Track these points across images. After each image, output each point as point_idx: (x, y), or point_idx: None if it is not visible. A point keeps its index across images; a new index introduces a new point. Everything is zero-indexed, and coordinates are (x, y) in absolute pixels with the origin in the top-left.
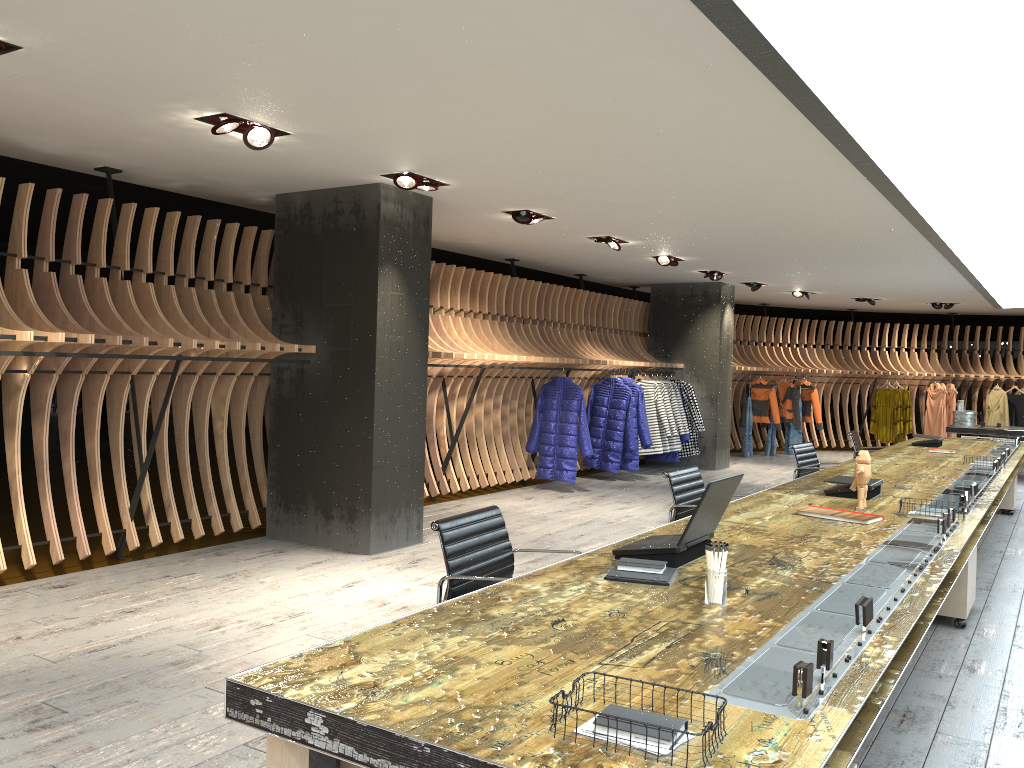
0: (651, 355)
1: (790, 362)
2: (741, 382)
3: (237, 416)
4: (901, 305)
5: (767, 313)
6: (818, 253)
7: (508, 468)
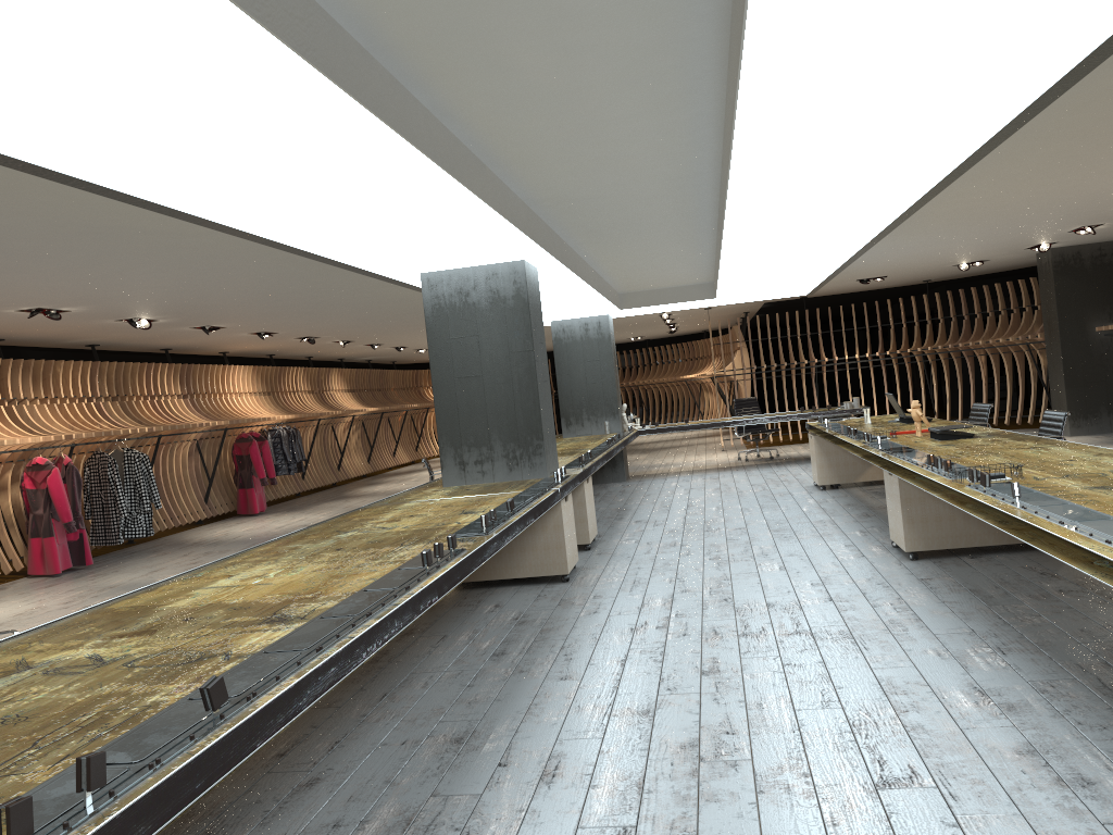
0: None
1: None
2: None
3: None
4: None
5: None
6: None
7: None
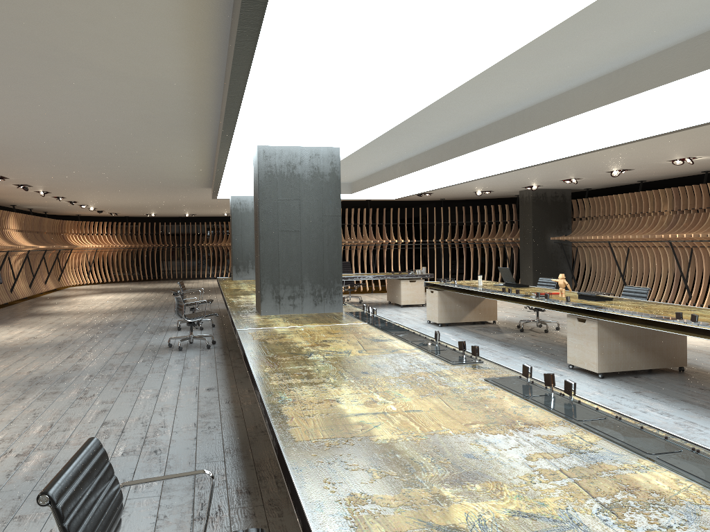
0: None
1: None
2: None
3: None
4: None
5: None
6: None
7: None
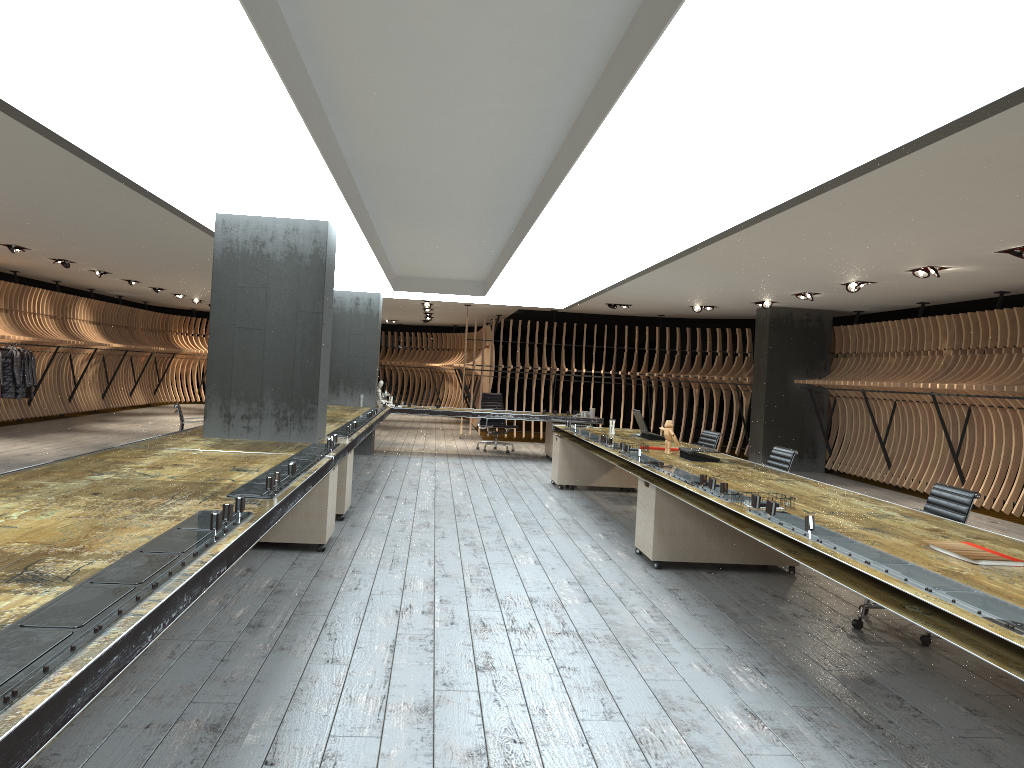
0: None
1: None
2: None
3: None
4: None
5: None
6: None
7: None
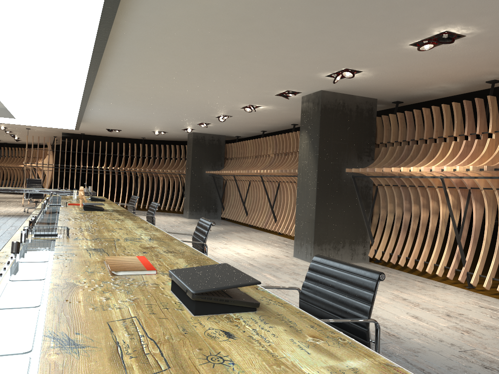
0: None
1: None
2: None
3: None
4: None
5: None
6: None
7: None
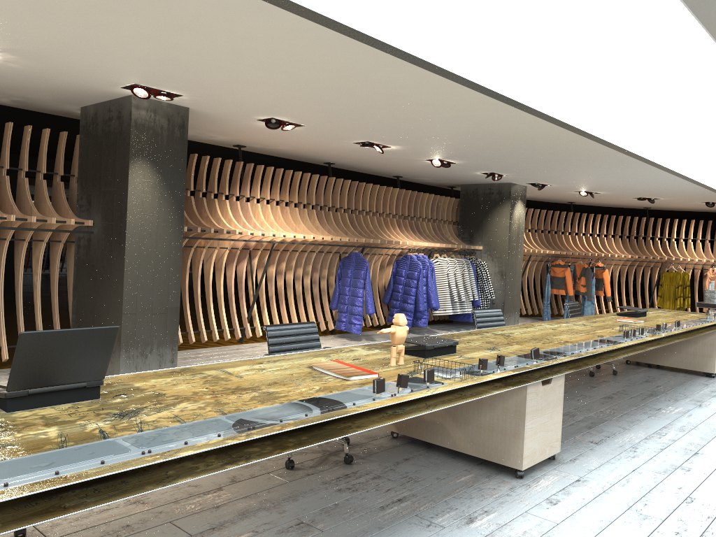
0: (459, 239)
1: (590, 248)
2: (547, 262)
3: (53, 272)
4: (683, 204)
5: (591, 211)
6: (552, 156)
7: (313, 320)
